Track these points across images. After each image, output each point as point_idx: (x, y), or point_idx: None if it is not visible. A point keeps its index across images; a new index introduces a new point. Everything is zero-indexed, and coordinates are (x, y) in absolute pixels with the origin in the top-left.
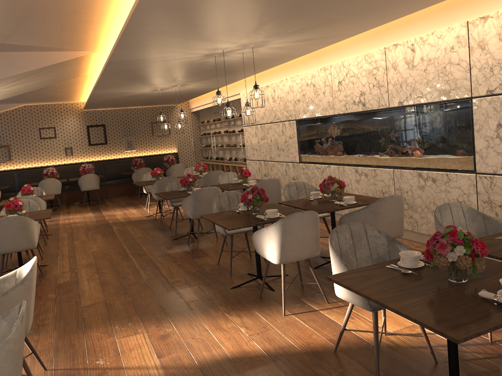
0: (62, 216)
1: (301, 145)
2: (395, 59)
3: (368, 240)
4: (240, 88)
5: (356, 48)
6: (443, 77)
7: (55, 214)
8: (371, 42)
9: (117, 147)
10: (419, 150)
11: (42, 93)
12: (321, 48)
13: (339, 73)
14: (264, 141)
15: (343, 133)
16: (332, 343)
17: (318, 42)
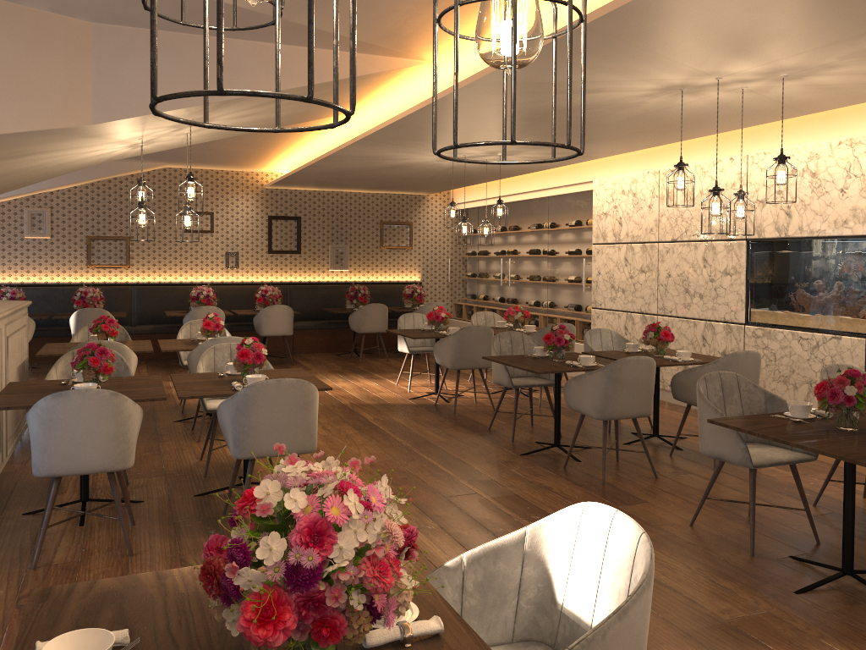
0: None
1: (757, 289)
2: None
3: None
4: (595, 172)
5: None
6: None
7: None
8: None
9: (318, 260)
10: None
11: (223, 145)
12: None
13: None
14: (648, 276)
15: None
16: None
17: None
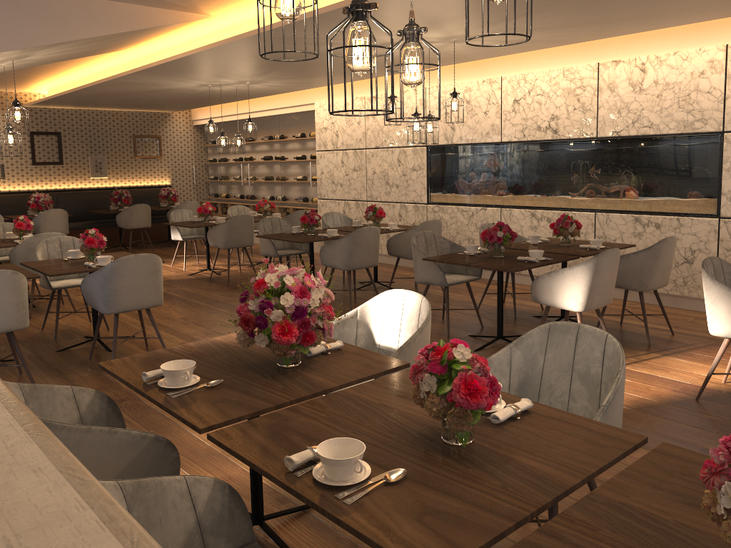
0: None
1: (434, 180)
2: (613, 79)
3: (724, 276)
4: (315, 97)
5: (549, 59)
6: (685, 106)
7: None
8: (575, 54)
9: (79, 170)
10: (639, 190)
11: None
12: (510, 54)
13: (516, 89)
14: (359, 173)
15: (514, 167)
16: (682, 393)
17: (524, 46)
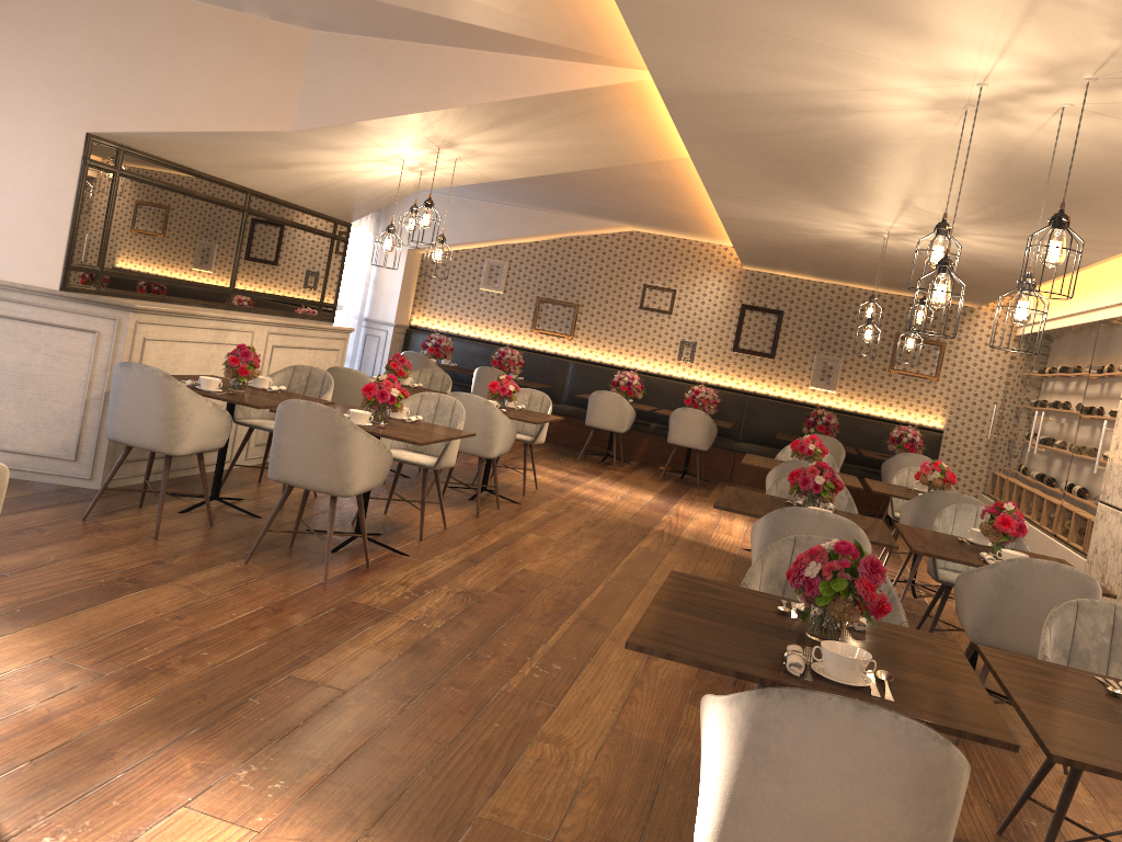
0: (595, 480)
1: None
2: None
3: None
4: None
5: None
6: None
7: (591, 471)
8: None
9: (795, 371)
10: None
11: (643, 201)
12: None
13: None
14: None
15: None
16: None
17: None
